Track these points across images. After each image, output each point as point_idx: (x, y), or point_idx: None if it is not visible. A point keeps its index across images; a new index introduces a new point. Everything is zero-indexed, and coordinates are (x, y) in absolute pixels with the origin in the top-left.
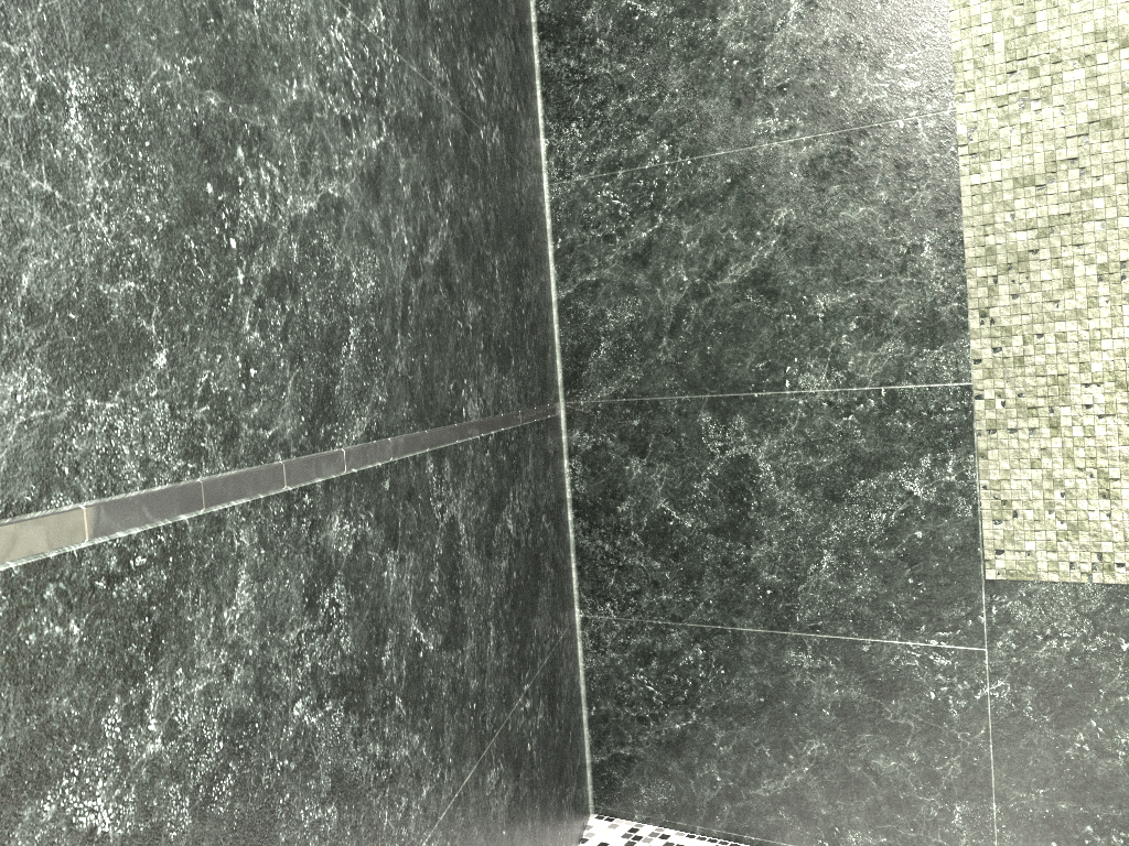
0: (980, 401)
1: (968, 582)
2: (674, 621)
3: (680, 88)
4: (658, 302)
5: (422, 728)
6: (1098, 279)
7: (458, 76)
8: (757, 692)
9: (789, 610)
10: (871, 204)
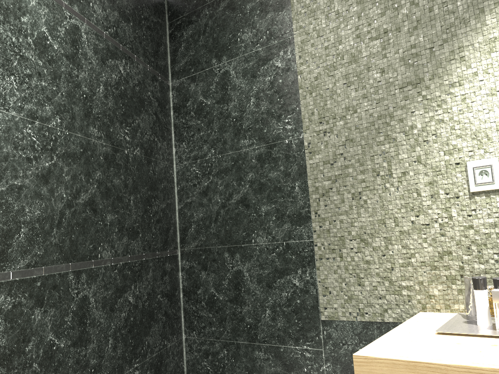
0: (316, 247)
1: (315, 321)
2: (216, 339)
3: (217, 129)
4: (211, 209)
5: None
6: (352, 198)
7: (110, 133)
8: (245, 369)
9: (255, 334)
10: (278, 171)
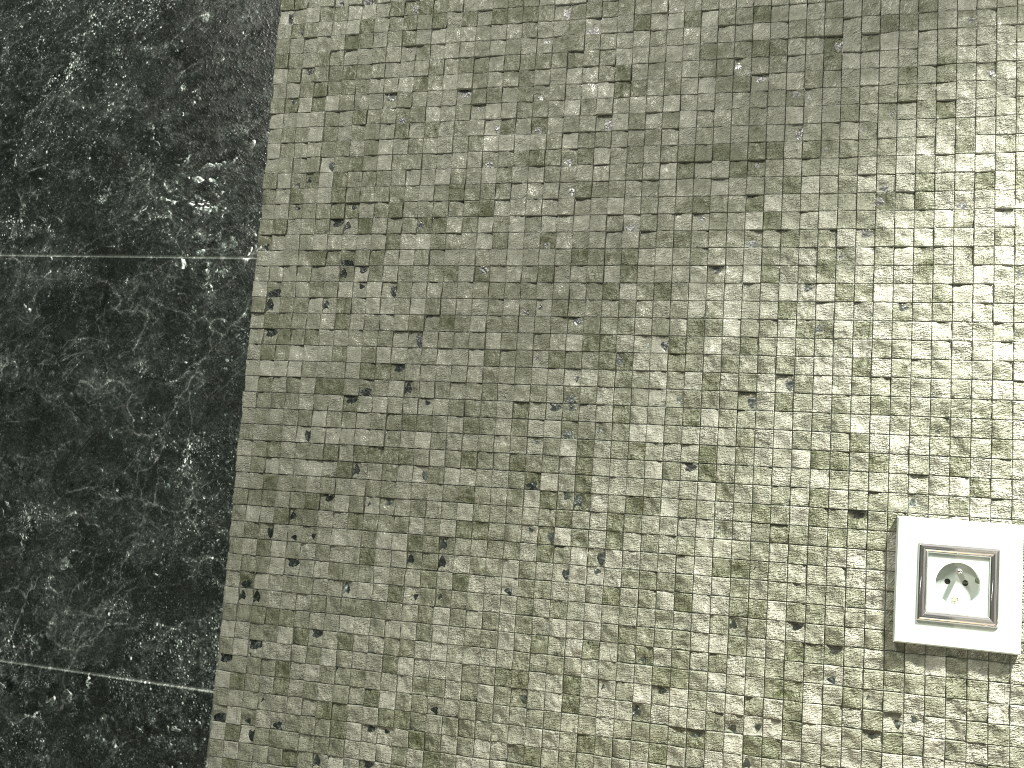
0: (220, 725)
1: None
2: None
3: None
4: None
5: None
6: (409, 557)
7: None
8: None
9: None
10: (124, 376)
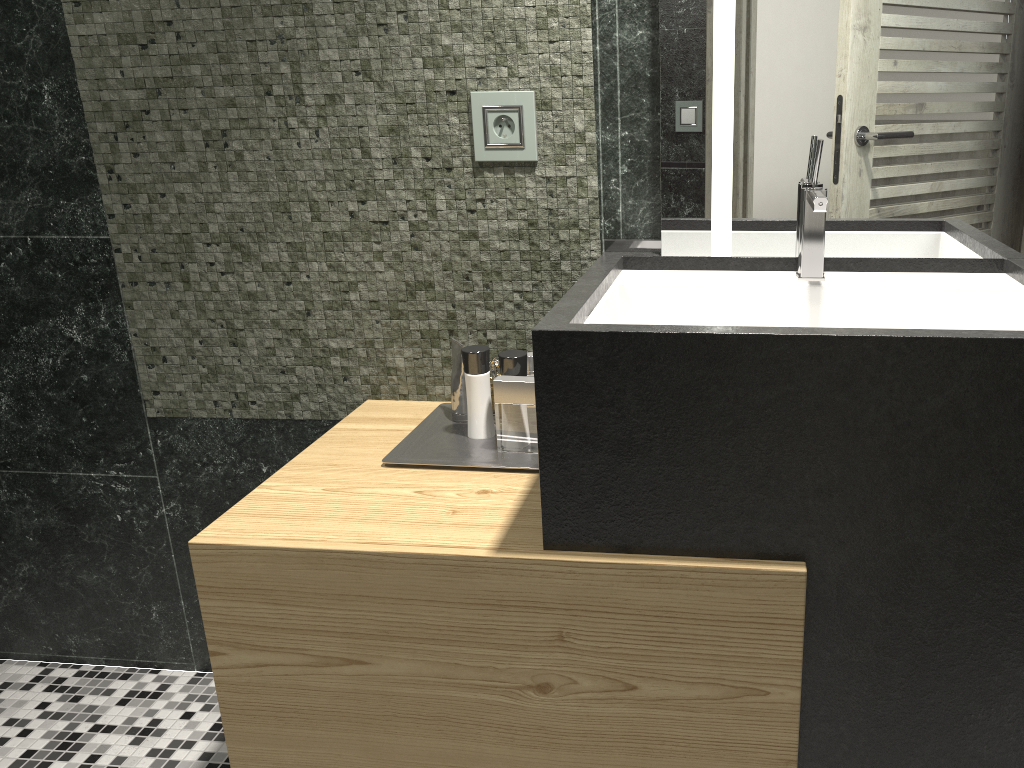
0: (119, 255)
1: (135, 419)
2: None
3: None
4: None
5: None
6: (206, 145)
7: None
8: None
9: None
10: None
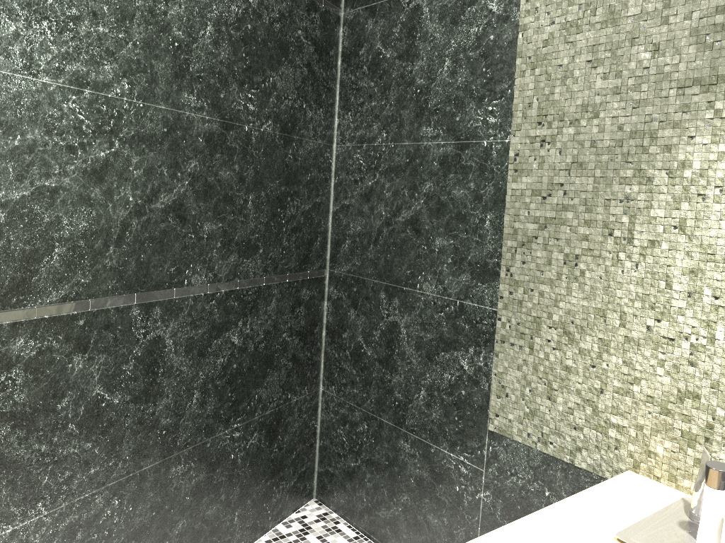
0: (499, 322)
1: (481, 428)
2: (357, 406)
3: (394, 101)
4: (371, 223)
5: (97, 440)
6: (564, 262)
7: (220, 101)
8: (385, 458)
9: (404, 417)
10: (466, 189)
